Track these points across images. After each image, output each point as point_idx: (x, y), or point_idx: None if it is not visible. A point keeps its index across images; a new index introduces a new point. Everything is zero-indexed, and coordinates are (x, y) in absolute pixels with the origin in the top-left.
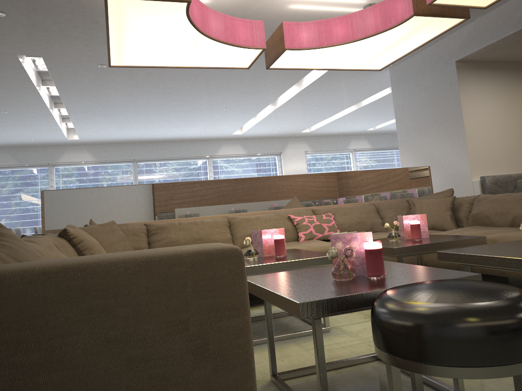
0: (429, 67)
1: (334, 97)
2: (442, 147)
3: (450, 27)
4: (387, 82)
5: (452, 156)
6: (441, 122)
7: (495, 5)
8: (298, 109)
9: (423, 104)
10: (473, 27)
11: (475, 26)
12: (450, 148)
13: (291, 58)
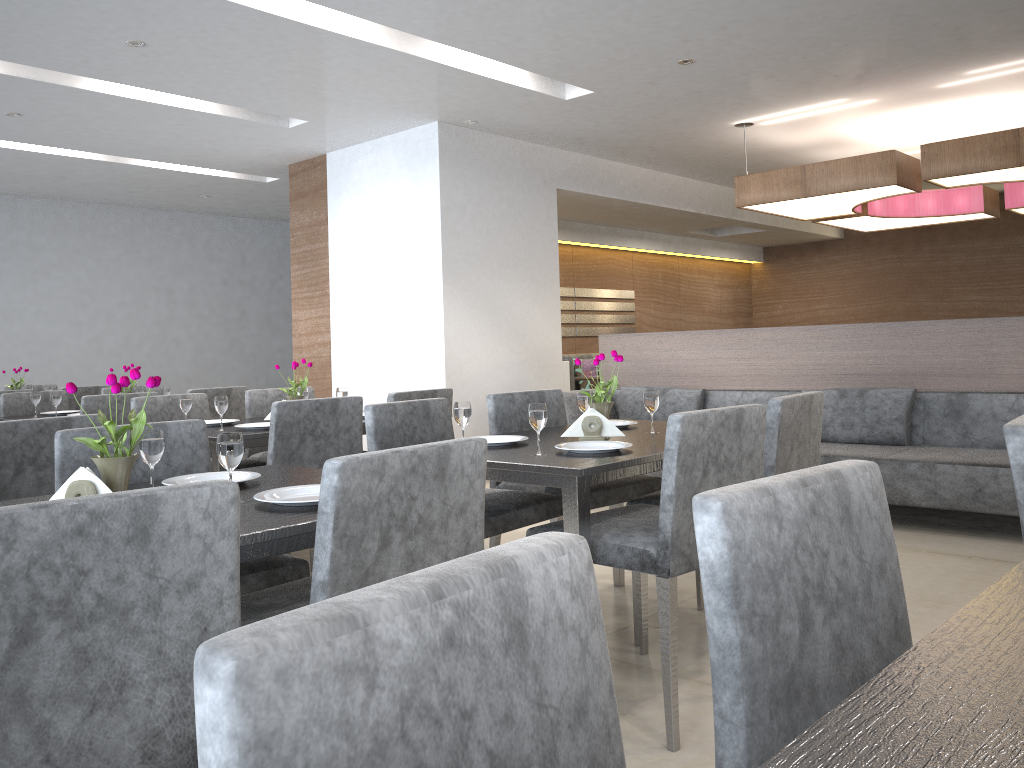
0: (519, 172)
1: (258, 72)
2: (527, 305)
3: (796, 218)
4: (337, 116)
5: (540, 322)
6: (528, 266)
7: (613, 158)
8: (134, 18)
9: (502, 224)
10: (581, 160)
11: (583, 162)
12: (539, 309)
13: (888, 190)
